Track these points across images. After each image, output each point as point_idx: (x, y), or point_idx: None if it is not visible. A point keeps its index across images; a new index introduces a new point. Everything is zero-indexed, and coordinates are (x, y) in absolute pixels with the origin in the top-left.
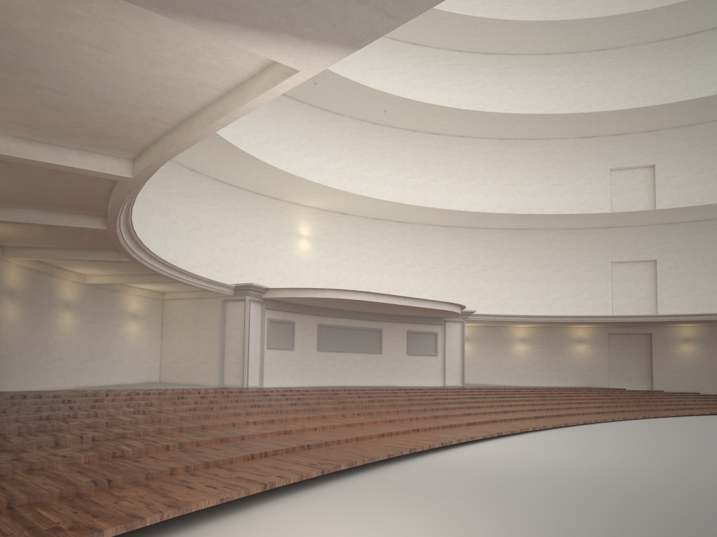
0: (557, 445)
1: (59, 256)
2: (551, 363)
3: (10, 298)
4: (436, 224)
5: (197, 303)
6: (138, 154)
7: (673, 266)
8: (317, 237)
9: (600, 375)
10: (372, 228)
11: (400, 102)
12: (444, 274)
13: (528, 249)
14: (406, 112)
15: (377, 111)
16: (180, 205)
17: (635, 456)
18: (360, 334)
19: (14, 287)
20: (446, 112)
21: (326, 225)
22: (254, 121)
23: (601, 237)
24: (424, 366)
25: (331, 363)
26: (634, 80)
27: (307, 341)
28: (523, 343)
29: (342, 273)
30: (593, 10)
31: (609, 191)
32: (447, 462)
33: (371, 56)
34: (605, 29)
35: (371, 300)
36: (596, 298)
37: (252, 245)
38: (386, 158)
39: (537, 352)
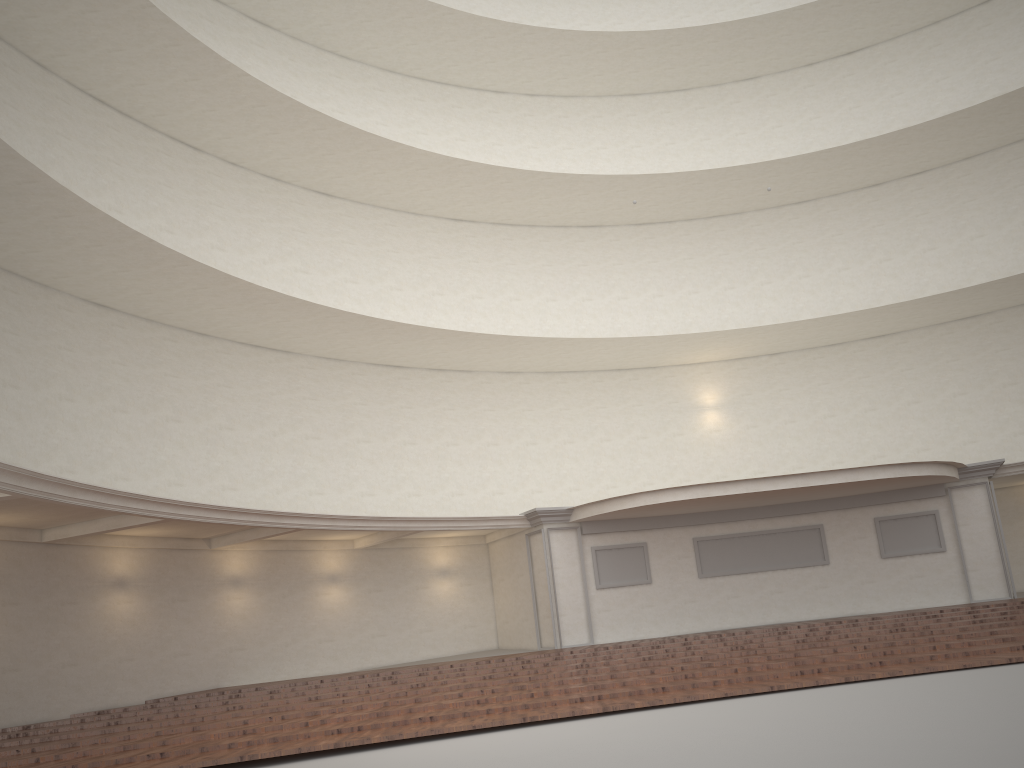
0: (571, 736)
1: (245, 538)
2: None
3: (236, 587)
4: (947, 319)
5: (510, 542)
6: None
7: None
8: (733, 401)
9: None
10: (828, 362)
11: (805, 161)
12: (985, 399)
13: None
14: (831, 169)
15: (786, 187)
16: (497, 421)
17: (595, 758)
18: (781, 540)
19: (240, 574)
20: (894, 140)
21: (745, 380)
22: (598, 277)
23: None
24: (922, 572)
25: (730, 592)
26: None
27: (675, 567)
28: None
29: (786, 444)
30: None
31: None
32: None
33: (776, 107)
34: None
35: (714, 494)
36: None
37: (623, 441)
38: (834, 245)
39: None
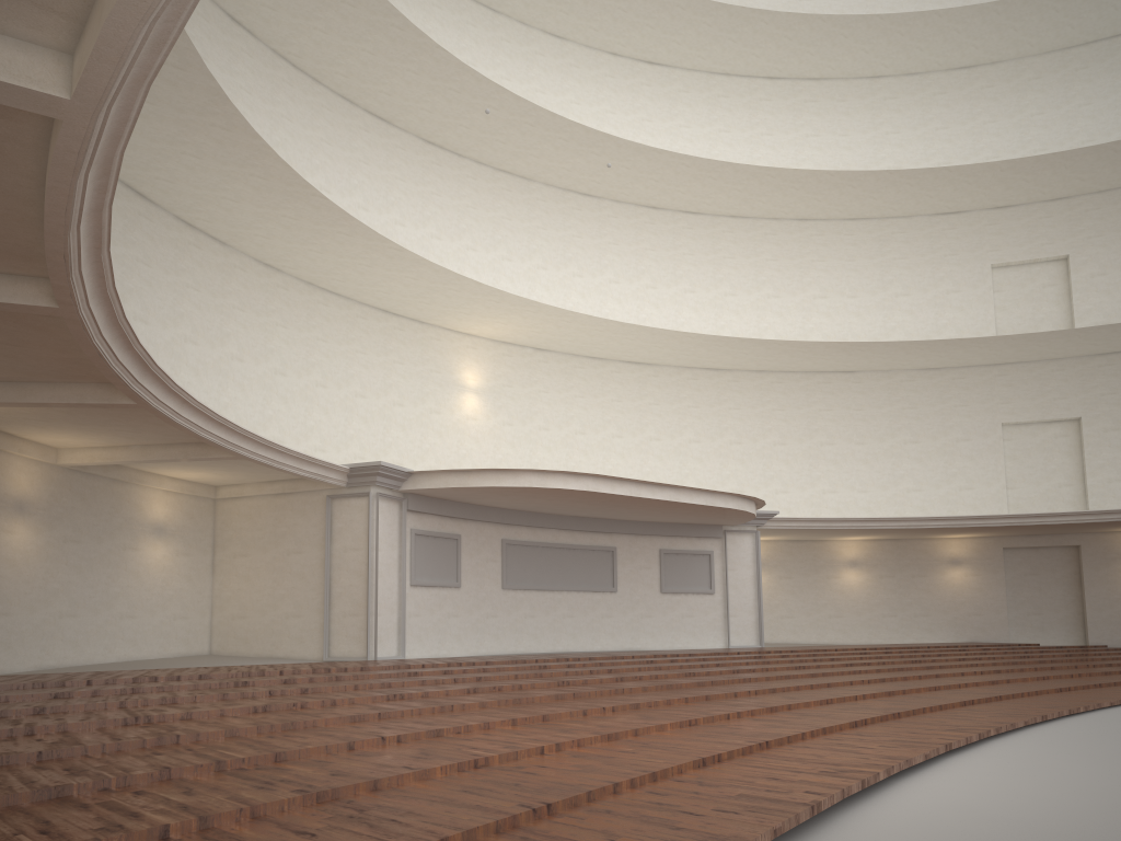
0: (1090, 770)
1: None
2: (906, 602)
3: None
4: (698, 365)
5: (279, 503)
6: (80, 26)
7: (1111, 427)
8: (493, 390)
9: (993, 622)
10: (587, 375)
11: (633, 153)
12: (714, 452)
13: (857, 405)
14: (642, 173)
15: (592, 171)
16: (246, 329)
17: None
18: (578, 557)
19: None
20: (711, 170)
21: (509, 369)
22: (379, 185)
23: (982, 382)
24: (692, 612)
25: (528, 611)
26: (1024, 116)
27: (483, 571)
28: (855, 569)
29: (537, 453)
30: (948, 3)
31: (992, 304)
32: (907, 838)
33: (577, 81)
34: (974, 28)
35: (602, 490)
36: (980, 488)
37: (379, 402)
38: (609, 254)
39: (880, 584)
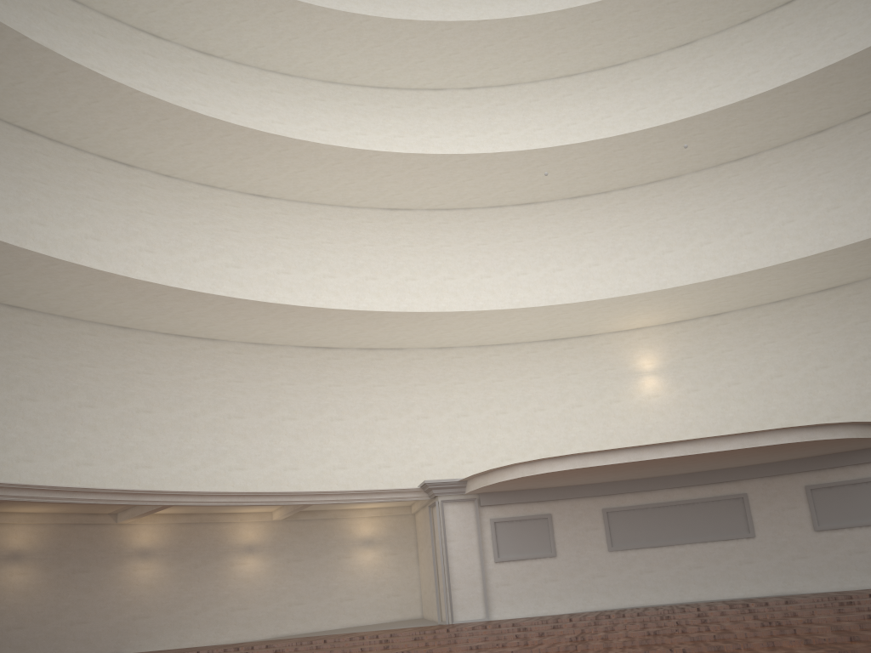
0: None
1: (135, 513)
2: None
3: (144, 558)
4: None
5: (424, 513)
6: None
7: None
8: (672, 365)
9: None
10: (774, 319)
11: (728, 114)
12: None
13: None
14: (761, 120)
15: (717, 144)
16: (428, 395)
17: None
18: (700, 510)
19: (150, 546)
20: (823, 80)
21: (685, 343)
22: (533, 251)
23: None
24: (863, 547)
25: (643, 567)
26: None
27: (583, 539)
28: None
29: (730, 408)
30: None
31: None
32: None
33: (713, 68)
34: None
35: (592, 464)
36: None
37: (557, 410)
38: (777, 199)
39: None
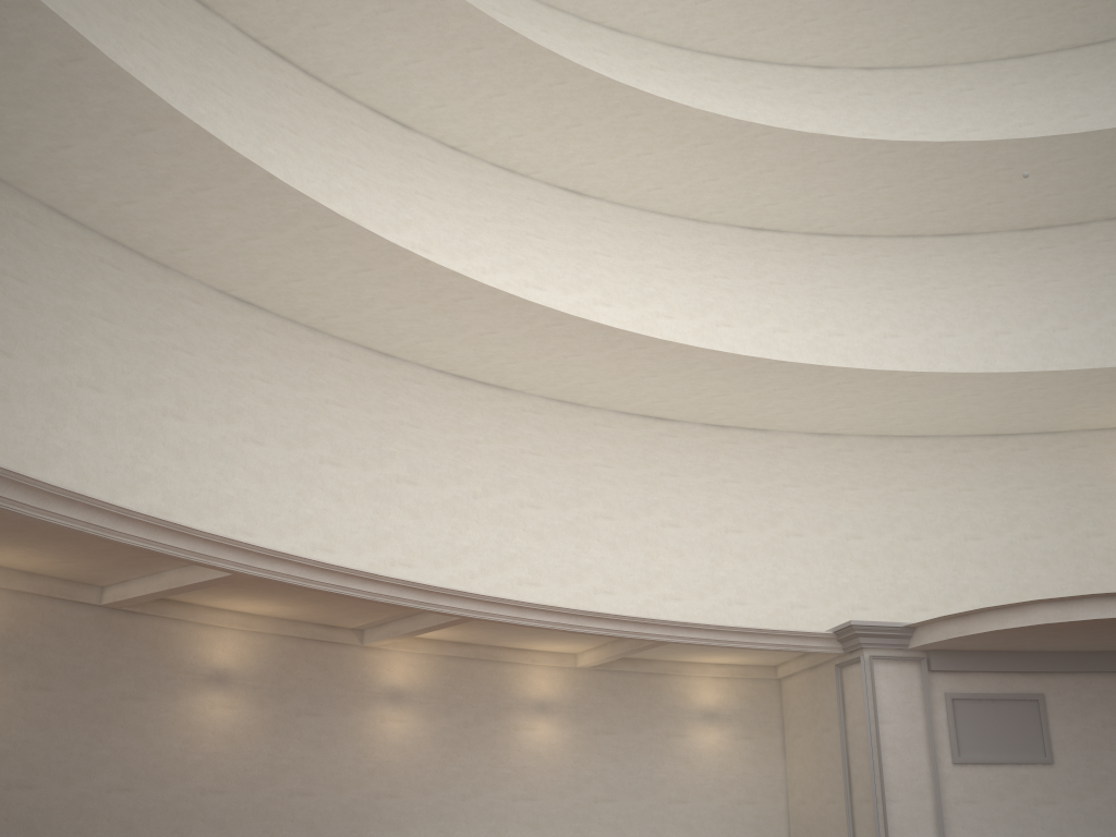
0: None
1: (401, 630)
2: None
3: (395, 704)
4: None
5: (812, 678)
6: None
7: None
8: None
9: None
10: None
11: None
12: None
13: None
14: None
15: None
16: (802, 502)
17: None
18: None
19: (404, 686)
20: None
21: None
22: (965, 303)
23: None
24: None
25: None
26: None
27: (1097, 741)
28: None
29: None
30: None
31: None
32: None
33: None
34: None
35: None
36: None
37: (1001, 540)
38: None
39: None
